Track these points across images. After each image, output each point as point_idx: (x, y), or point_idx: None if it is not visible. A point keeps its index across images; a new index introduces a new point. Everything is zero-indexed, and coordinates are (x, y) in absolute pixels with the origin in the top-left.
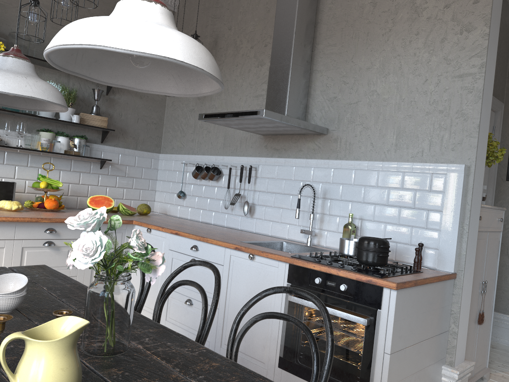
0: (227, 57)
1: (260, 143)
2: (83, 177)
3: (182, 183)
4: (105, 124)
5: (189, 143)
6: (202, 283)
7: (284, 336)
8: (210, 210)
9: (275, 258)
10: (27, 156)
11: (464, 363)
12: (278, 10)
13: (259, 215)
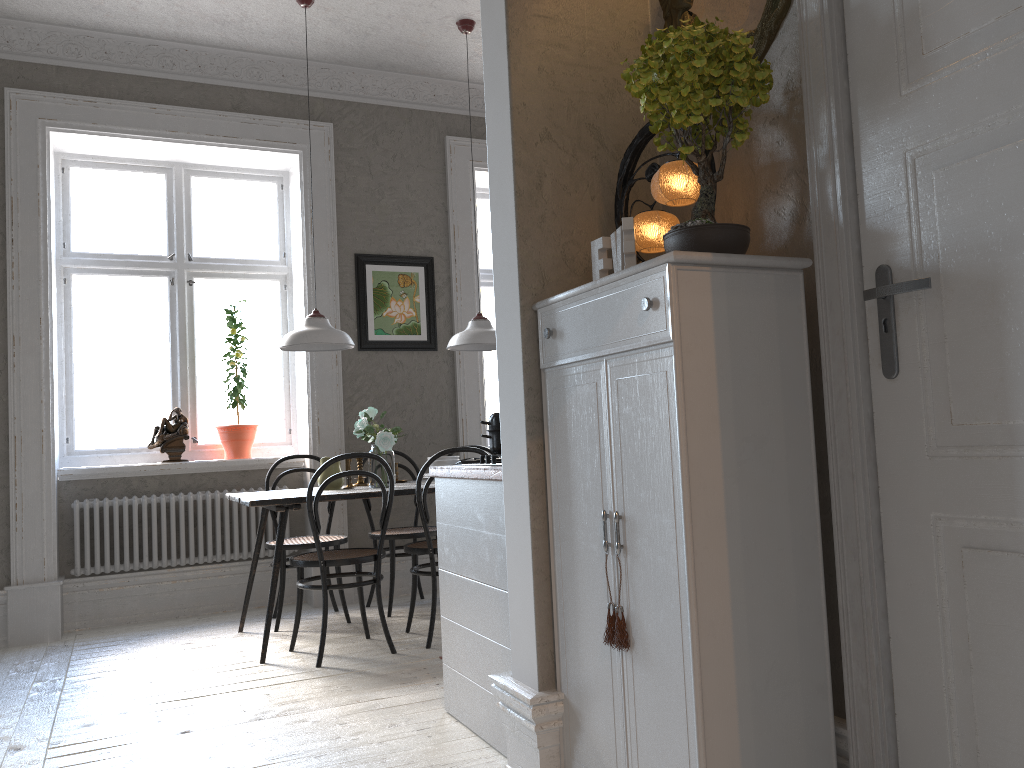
0: None
1: None
2: None
3: None
4: None
5: None
6: None
7: None
8: None
9: None
10: None
11: (526, 688)
12: None
13: None
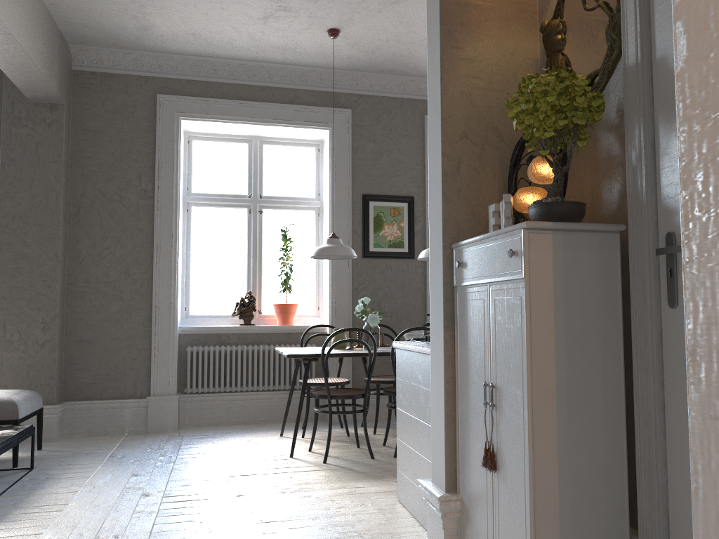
0: None
1: None
2: None
3: None
4: None
5: None
6: None
7: None
8: None
9: None
10: None
11: (438, 490)
12: None
13: None
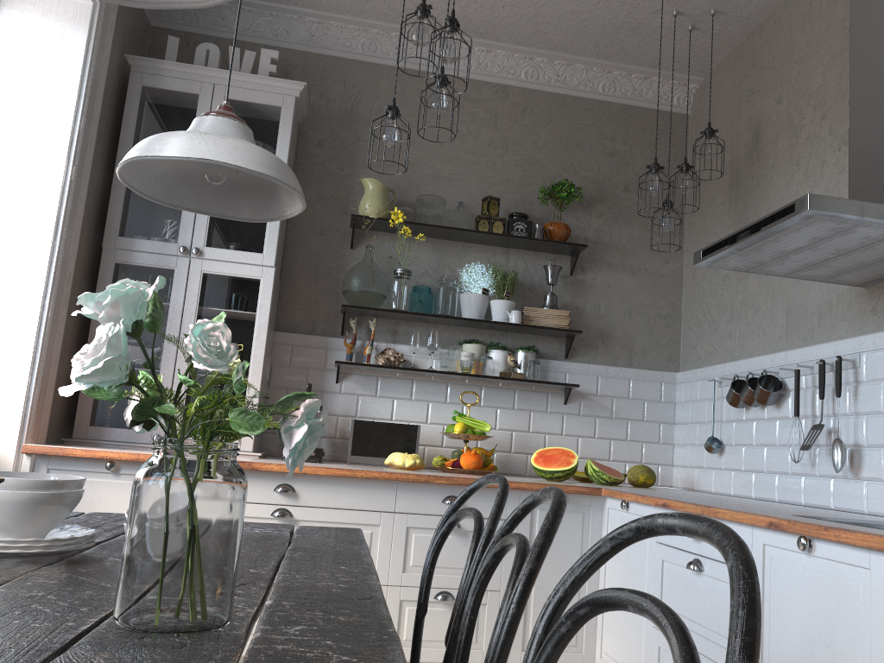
0: (779, 155)
1: (861, 307)
2: (535, 419)
3: (712, 422)
4: (565, 322)
5: (724, 342)
6: (714, 615)
7: None
8: (769, 470)
9: (856, 543)
10: (444, 386)
11: None
12: (854, 9)
13: (873, 469)
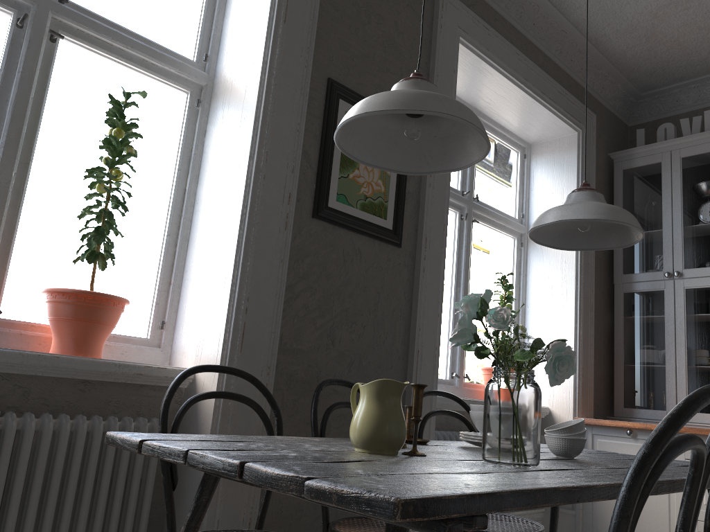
0: None
1: None
2: None
3: None
4: None
5: None
6: None
7: None
8: None
9: None
10: None
11: None
12: None
13: None
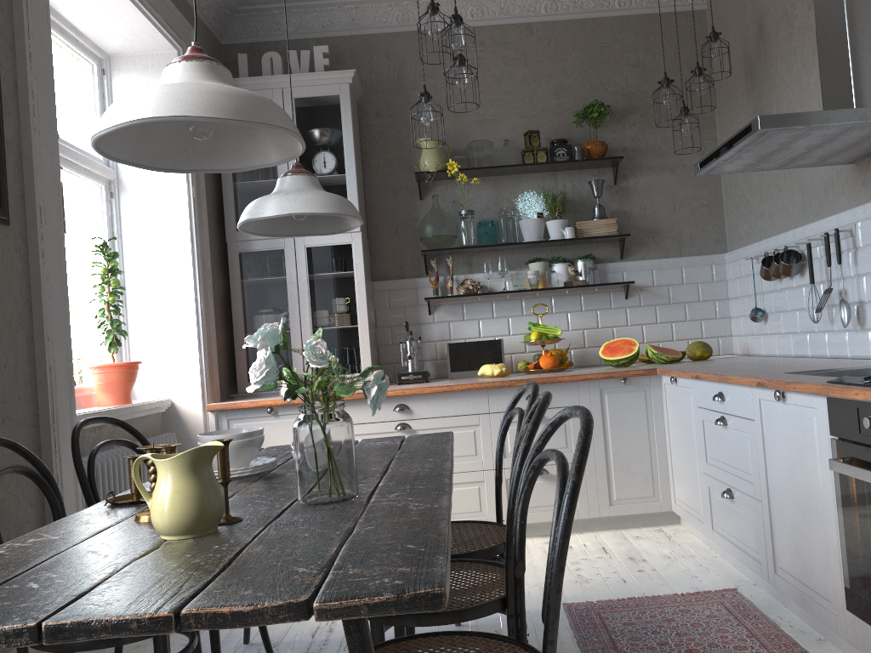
0: (780, 45)
1: (854, 181)
2: (602, 316)
3: (754, 295)
4: (614, 228)
5: (758, 222)
6: (737, 457)
7: (844, 546)
8: (802, 331)
9: (804, 391)
10: (519, 302)
11: None
12: None
13: None
